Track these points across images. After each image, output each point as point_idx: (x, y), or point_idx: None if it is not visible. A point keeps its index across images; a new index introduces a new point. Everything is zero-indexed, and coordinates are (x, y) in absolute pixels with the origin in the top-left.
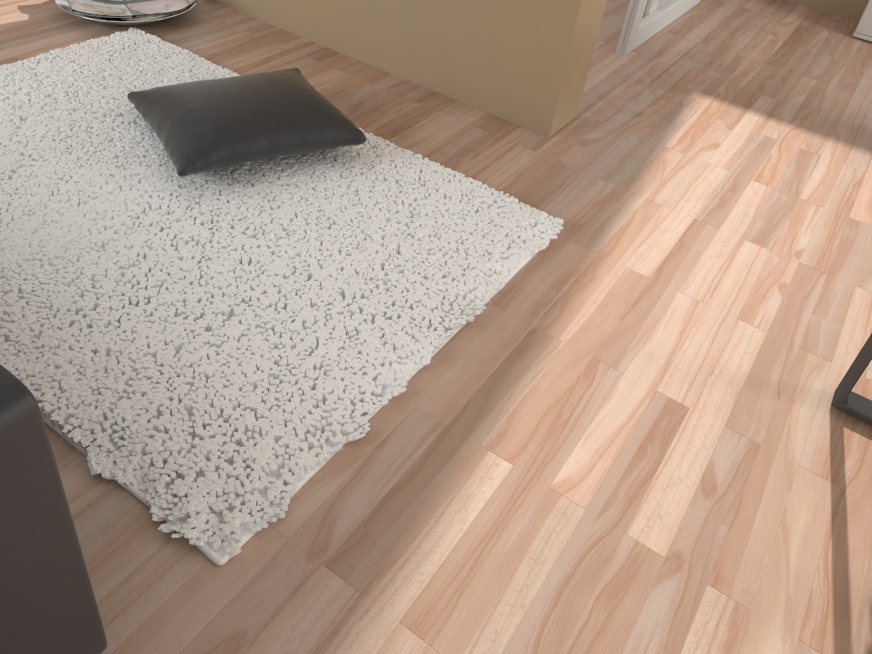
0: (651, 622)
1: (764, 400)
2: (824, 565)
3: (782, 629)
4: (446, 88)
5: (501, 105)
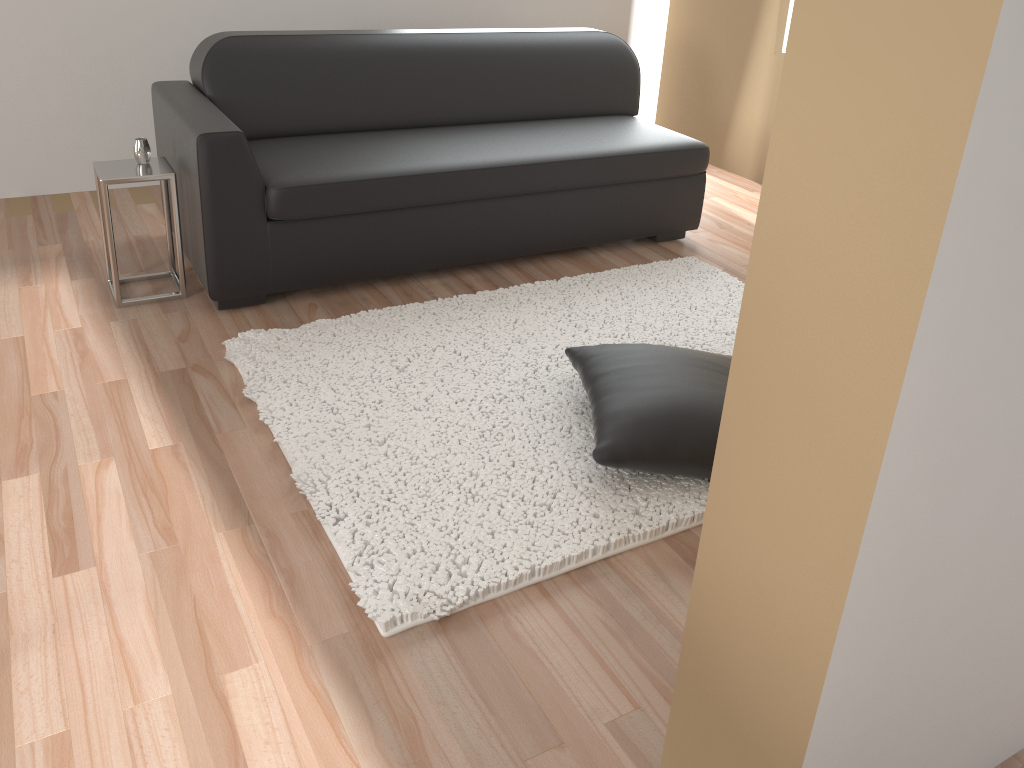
0: None
1: None
2: None
3: None
4: None
5: None
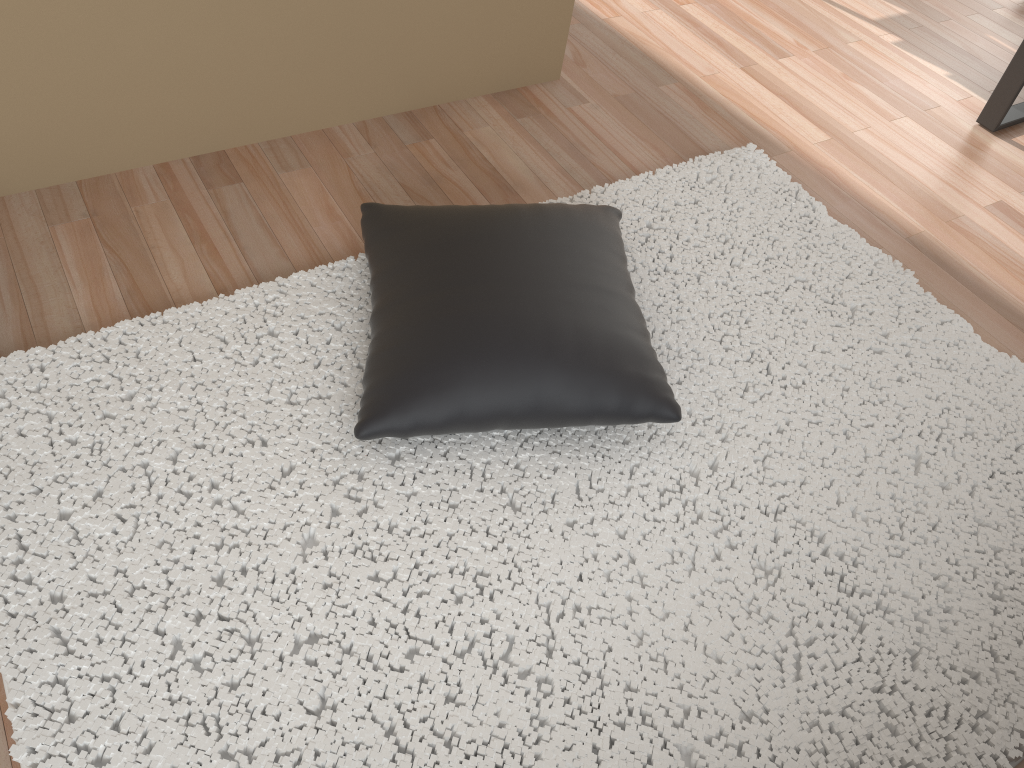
0: None
1: (988, 159)
2: None
3: None
4: (420, 99)
5: (498, 76)
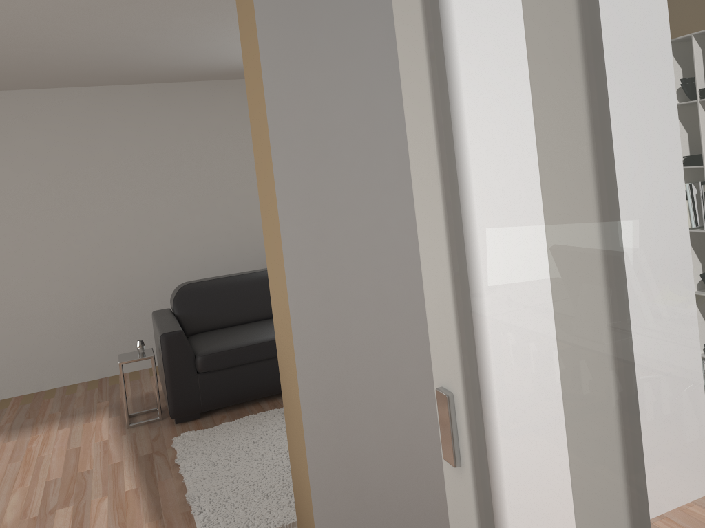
0: (53, 499)
1: None
2: None
3: (7, 524)
4: None
5: None
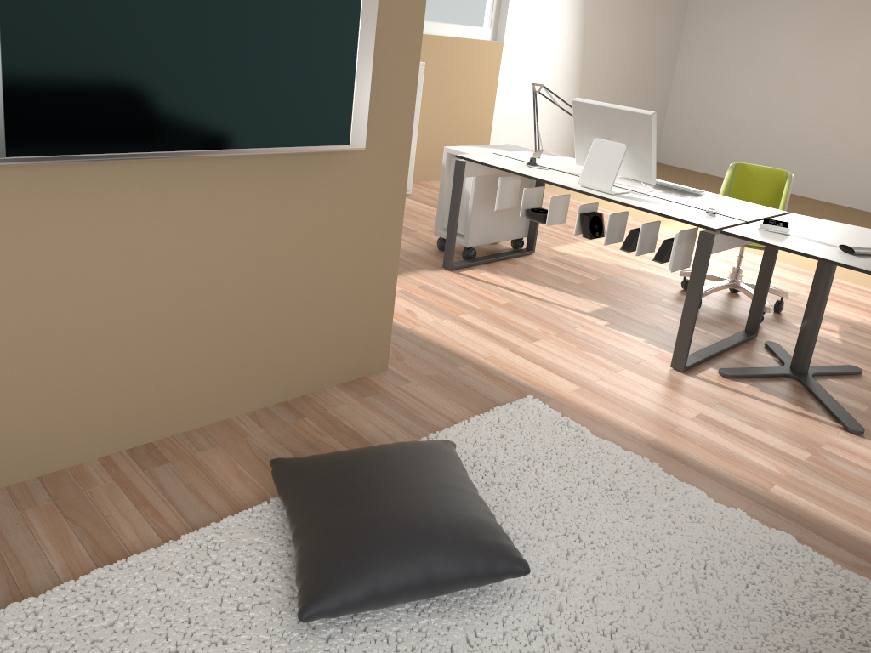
0: (853, 470)
1: (685, 389)
2: (789, 413)
3: (833, 436)
4: (292, 391)
5: (346, 370)
